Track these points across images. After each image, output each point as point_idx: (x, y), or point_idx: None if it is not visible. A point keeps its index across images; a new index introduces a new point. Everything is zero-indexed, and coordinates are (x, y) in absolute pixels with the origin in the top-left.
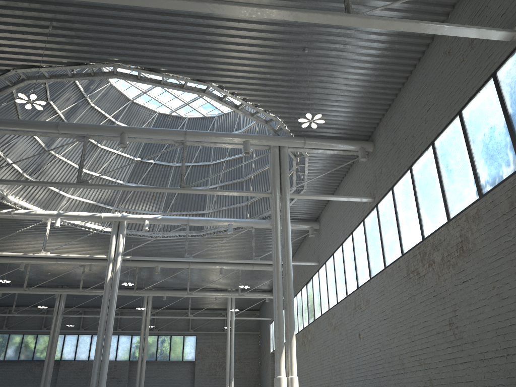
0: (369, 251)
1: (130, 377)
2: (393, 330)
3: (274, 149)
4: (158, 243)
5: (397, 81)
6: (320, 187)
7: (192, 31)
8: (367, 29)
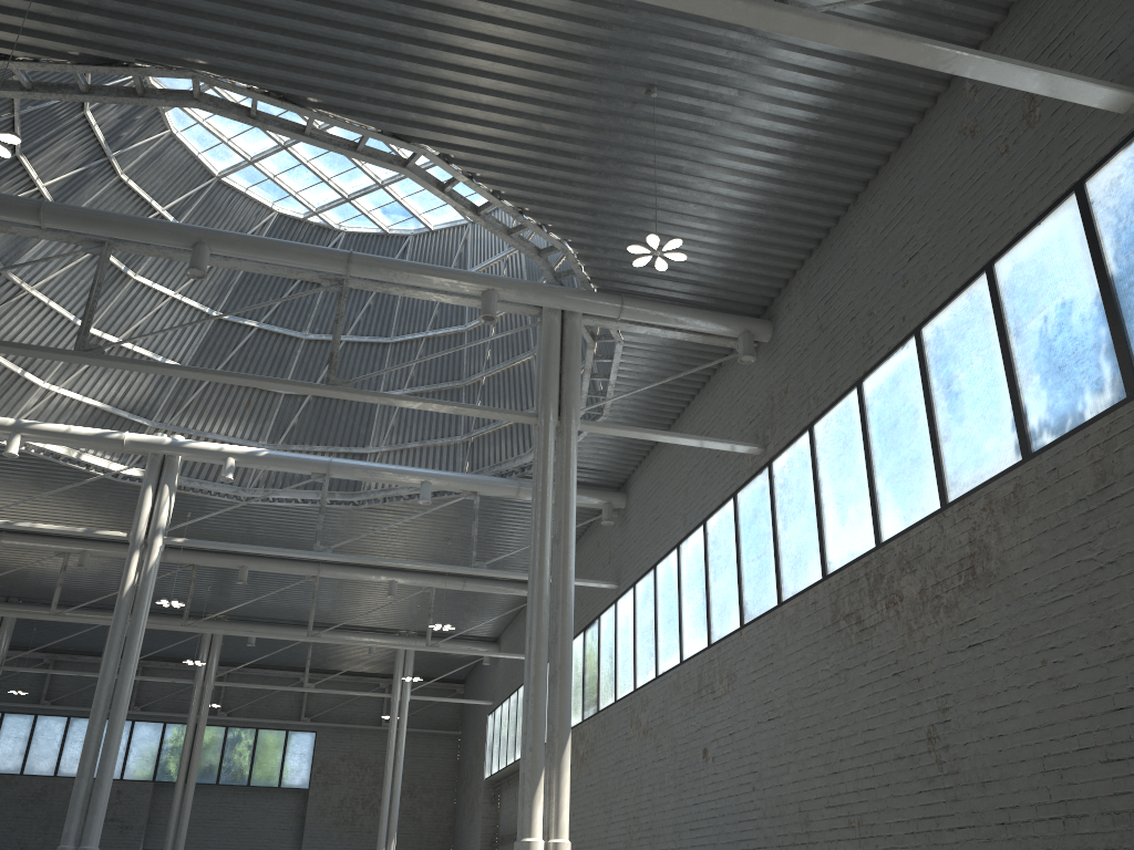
0: (744, 565)
1: (153, 820)
2: (790, 745)
3: (552, 317)
4: (252, 514)
5: (844, 189)
6: (638, 415)
7: (394, 16)
8: (796, 60)
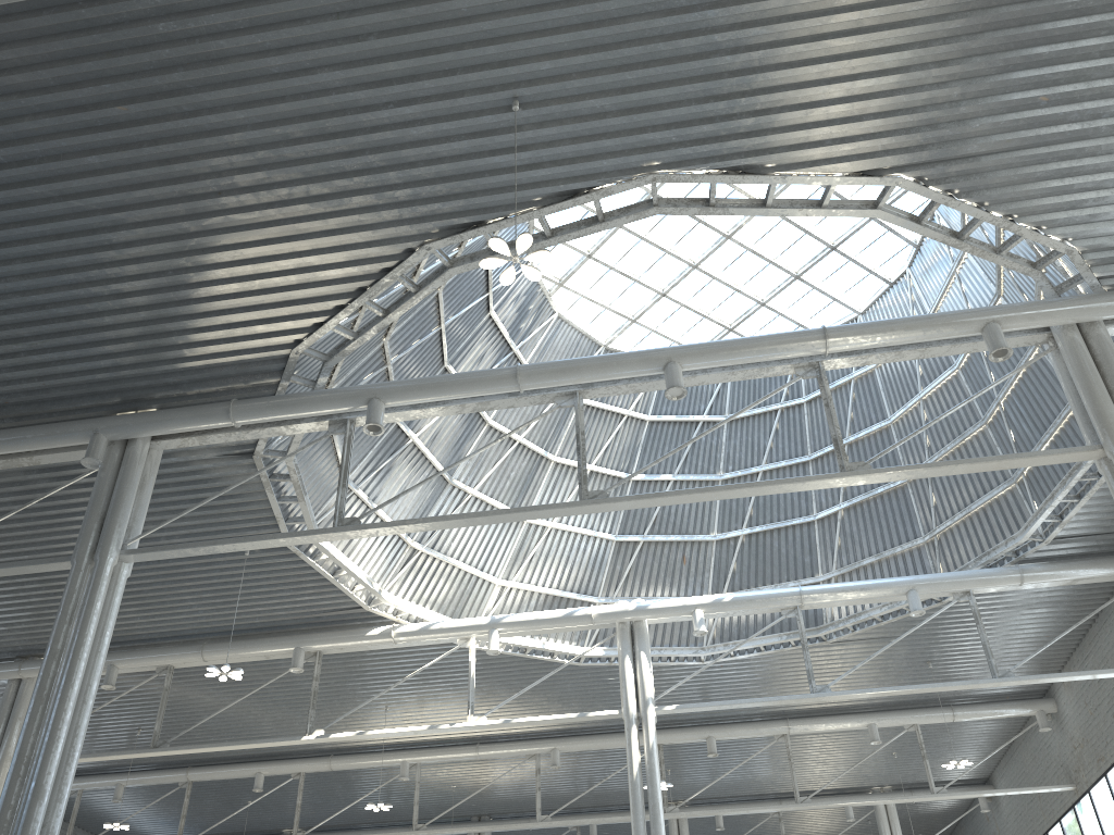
0: None
1: None
2: None
3: (1071, 335)
4: (712, 676)
5: None
6: None
7: (861, 28)
8: None
